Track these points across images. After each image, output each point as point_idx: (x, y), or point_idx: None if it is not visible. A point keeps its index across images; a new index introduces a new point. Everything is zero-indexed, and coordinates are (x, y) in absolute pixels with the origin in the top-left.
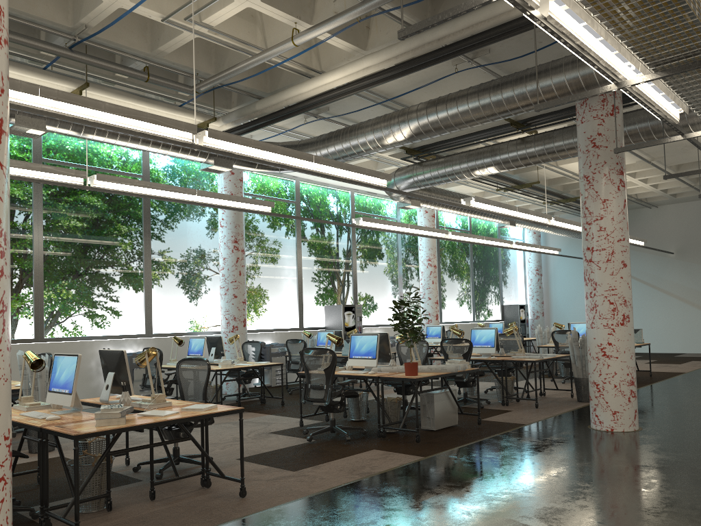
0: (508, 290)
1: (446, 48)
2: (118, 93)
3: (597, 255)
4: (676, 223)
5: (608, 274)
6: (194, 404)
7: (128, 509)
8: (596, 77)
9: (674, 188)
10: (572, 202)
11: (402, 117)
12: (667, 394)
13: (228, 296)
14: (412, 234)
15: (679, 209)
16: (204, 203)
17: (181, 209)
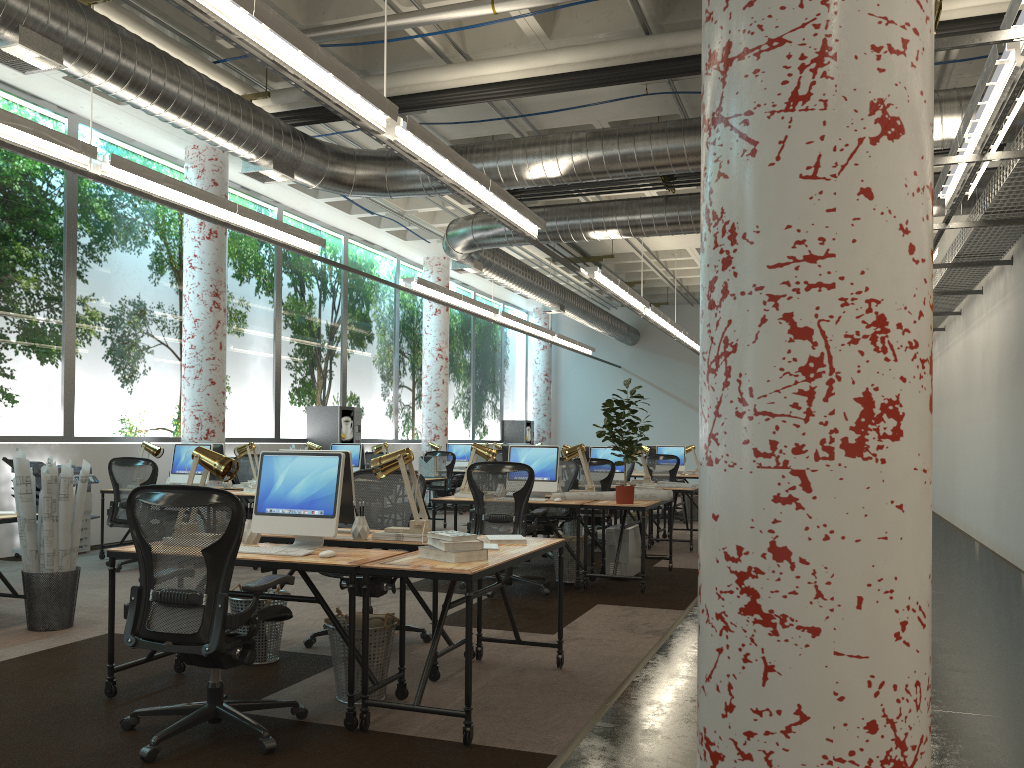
0: (509, 399)
1: (675, 61)
2: (138, 21)
3: None
4: None
5: None
6: None
7: (423, 694)
8: None
9: None
10: None
11: (577, 143)
12: None
13: (200, 382)
14: (462, 310)
15: None
16: (241, 227)
17: (122, 232)
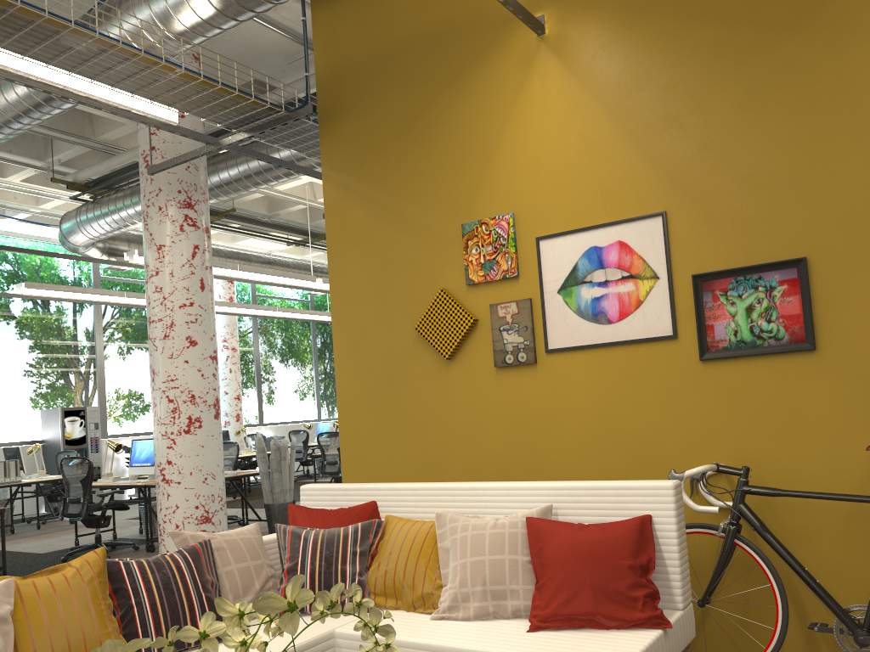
0: None
1: None
2: None
3: (154, 329)
4: None
5: (166, 358)
6: None
7: None
8: None
9: None
10: None
11: None
12: None
13: None
14: (136, 306)
15: None
16: None
17: None
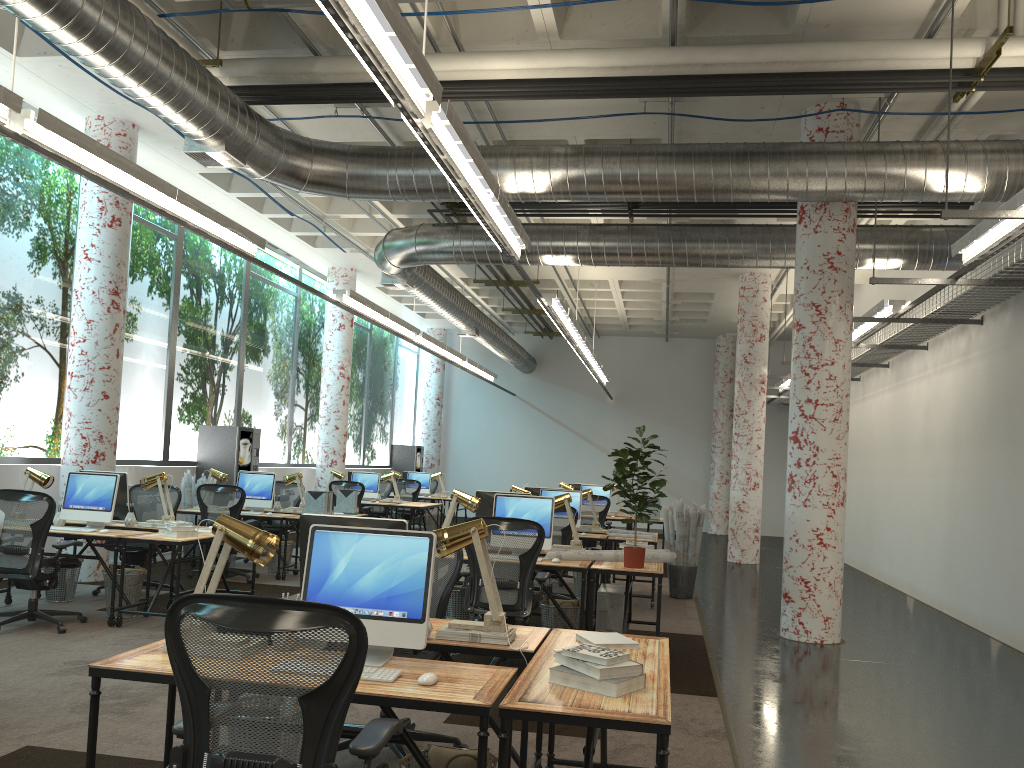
0: (399, 423)
1: (697, 79)
2: None
3: (822, 411)
4: (619, 361)
5: (833, 438)
6: (542, 631)
7: None
8: (886, 181)
9: (638, 318)
10: (534, 314)
11: (573, 158)
12: (743, 587)
13: (91, 395)
14: (386, 329)
15: (624, 345)
16: (177, 217)
17: (3, 209)
